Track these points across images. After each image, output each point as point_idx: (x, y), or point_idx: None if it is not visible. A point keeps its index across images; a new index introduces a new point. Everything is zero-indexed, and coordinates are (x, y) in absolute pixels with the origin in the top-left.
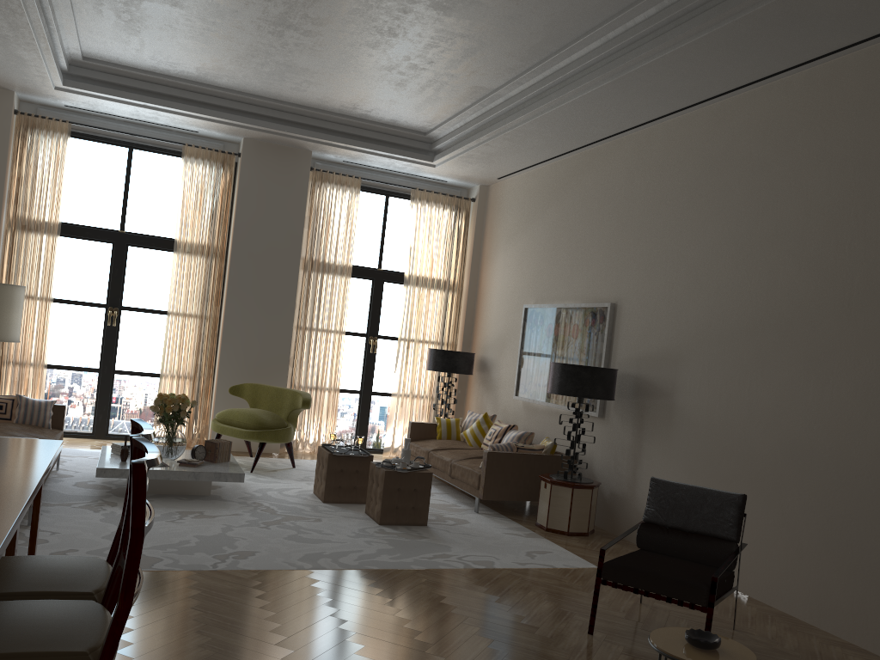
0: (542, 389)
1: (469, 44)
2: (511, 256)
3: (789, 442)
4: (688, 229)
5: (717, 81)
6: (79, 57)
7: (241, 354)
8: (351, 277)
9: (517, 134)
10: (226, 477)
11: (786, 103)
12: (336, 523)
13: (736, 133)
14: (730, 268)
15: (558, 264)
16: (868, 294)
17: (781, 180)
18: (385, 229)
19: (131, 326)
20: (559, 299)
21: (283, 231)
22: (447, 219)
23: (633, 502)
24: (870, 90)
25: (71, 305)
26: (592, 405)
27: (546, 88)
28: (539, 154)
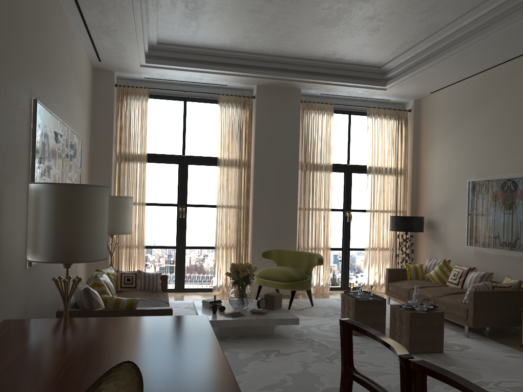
0: (494, 240)
1: None
2: (448, 146)
3: None
4: None
5: None
6: (155, 42)
7: (265, 230)
8: (332, 171)
9: (465, 54)
10: (287, 321)
11: None
12: (377, 355)
13: None
14: None
15: (496, 147)
16: None
17: None
18: (350, 137)
19: (193, 217)
20: (501, 172)
21: (286, 145)
22: (392, 126)
23: None
24: None
25: (156, 206)
26: None
27: (500, 13)
28: (474, 69)
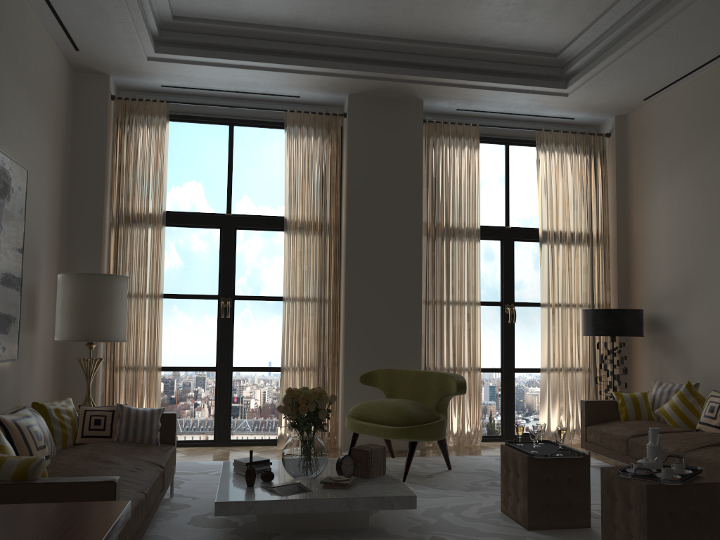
0: None
1: None
2: (682, 184)
3: None
4: None
5: None
6: (168, 15)
7: (367, 336)
8: (479, 237)
9: None
10: (391, 503)
11: None
12: None
13: None
14: None
15: None
16: None
17: None
18: (508, 181)
19: (246, 317)
20: None
21: (400, 192)
22: (580, 160)
23: None
24: None
25: (182, 299)
26: None
27: None
28: None
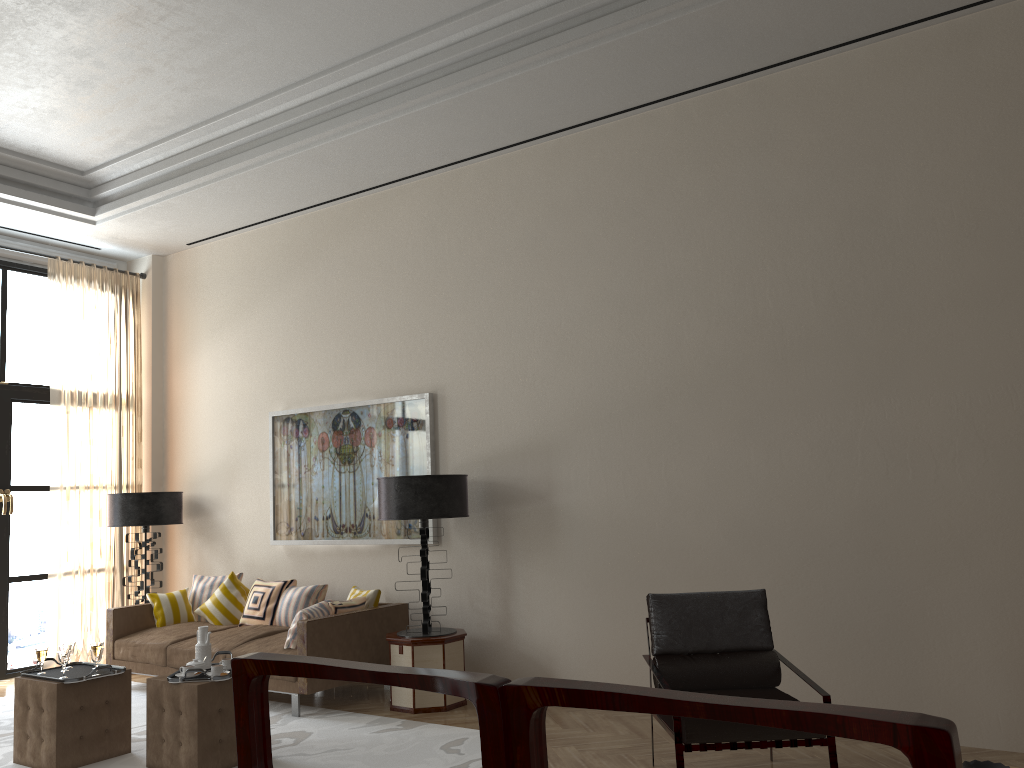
0: (325, 523)
1: (243, 26)
2: (228, 349)
3: (734, 523)
4: (538, 290)
5: (575, 109)
6: None
7: None
8: None
9: (267, 173)
10: None
11: (655, 140)
12: None
13: (589, 175)
14: (611, 332)
15: (321, 352)
16: (805, 343)
17: (665, 226)
18: (6, 319)
19: None
20: (330, 398)
21: None
22: (108, 303)
23: (511, 643)
24: (763, 125)
25: None
26: (442, 527)
27: (333, 107)
28: (277, 206)
